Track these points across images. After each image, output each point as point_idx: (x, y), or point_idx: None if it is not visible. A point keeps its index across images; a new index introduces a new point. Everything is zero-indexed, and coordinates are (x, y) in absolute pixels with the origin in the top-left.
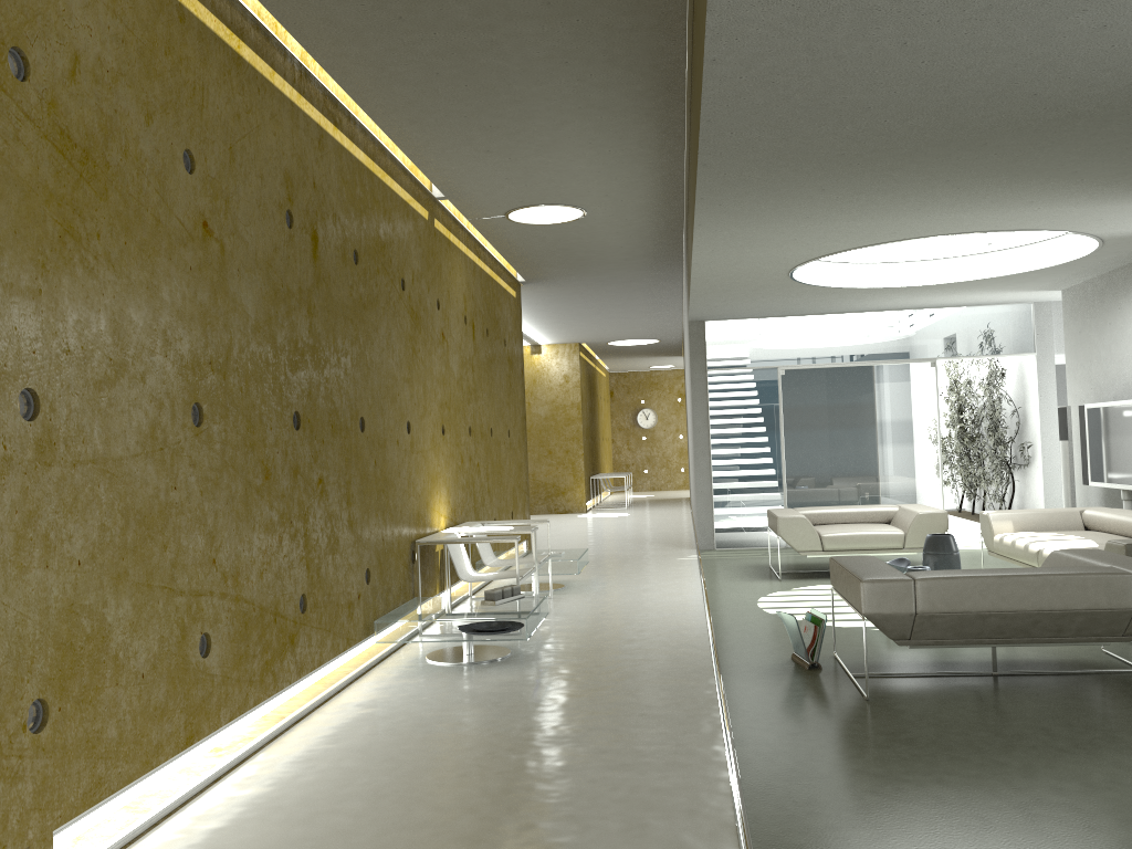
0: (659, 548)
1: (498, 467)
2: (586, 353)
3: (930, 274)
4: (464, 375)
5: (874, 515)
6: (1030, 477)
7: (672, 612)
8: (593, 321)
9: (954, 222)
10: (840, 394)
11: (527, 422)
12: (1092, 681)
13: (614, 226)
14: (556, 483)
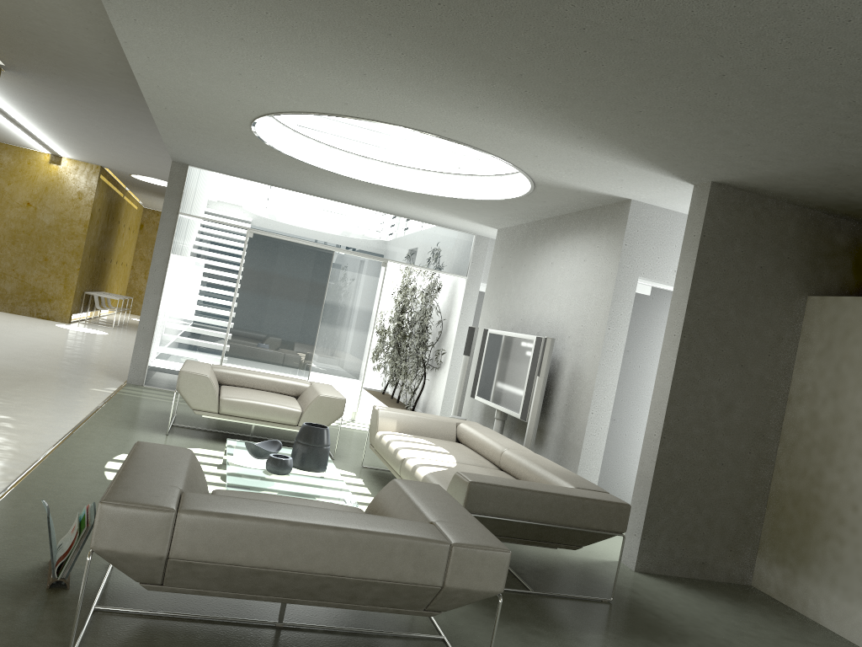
0: (88, 374)
1: None
2: (111, 179)
3: (393, 178)
4: None
5: (286, 387)
6: (438, 379)
7: None
8: (106, 144)
9: (404, 110)
10: (299, 269)
11: (30, 226)
12: None
13: (79, 16)
14: (45, 290)
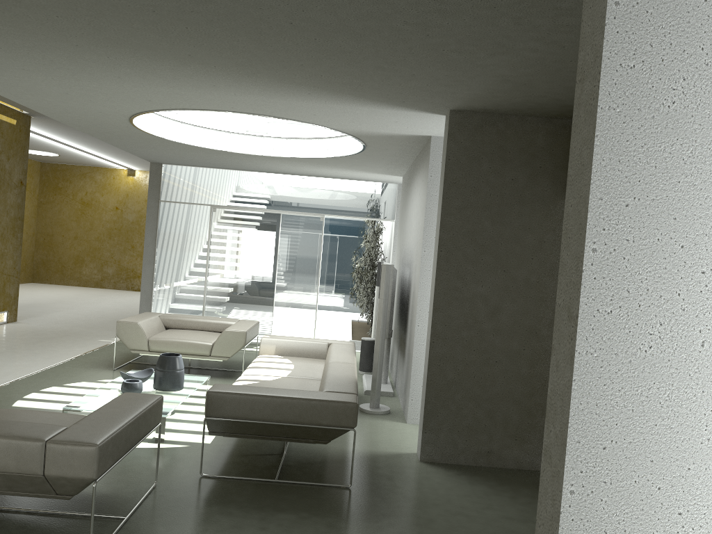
0: (114, 329)
1: None
2: None
3: (285, 149)
4: None
5: (217, 326)
6: None
7: None
8: None
9: (185, 97)
10: (254, 231)
11: (119, 224)
12: (52, 529)
13: None
14: (135, 269)
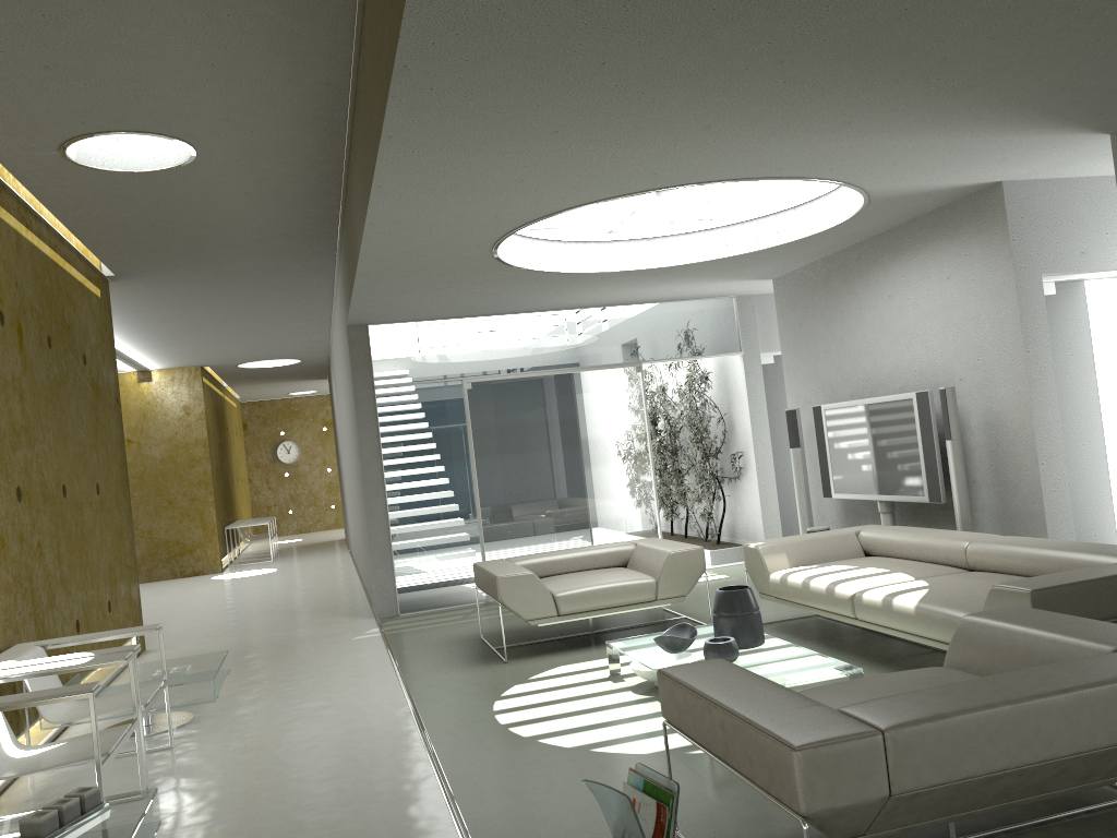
0: (325, 622)
1: (79, 541)
2: (211, 379)
3: (649, 256)
4: (3, 405)
5: (608, 558)
6: (743, 490)
7: (374, 757)
8: (217, 336)
9: (737, 158)
10: (538, 408)
11: (138, 467)
12: (1107, 837)
13: (240, 181)
14: (181, 540)
